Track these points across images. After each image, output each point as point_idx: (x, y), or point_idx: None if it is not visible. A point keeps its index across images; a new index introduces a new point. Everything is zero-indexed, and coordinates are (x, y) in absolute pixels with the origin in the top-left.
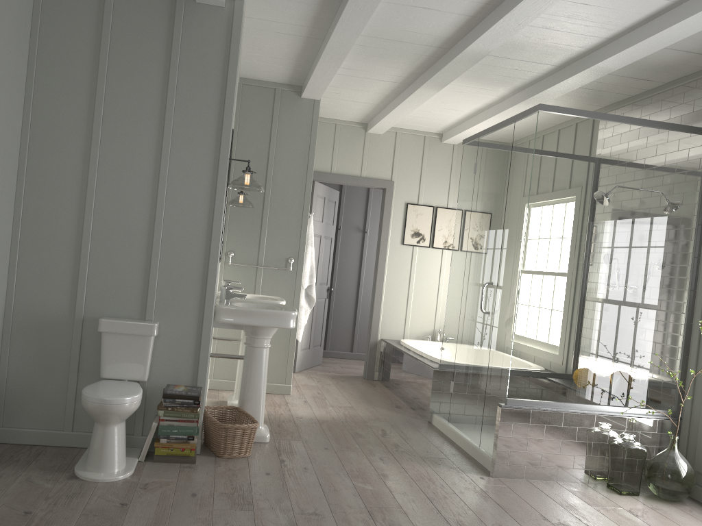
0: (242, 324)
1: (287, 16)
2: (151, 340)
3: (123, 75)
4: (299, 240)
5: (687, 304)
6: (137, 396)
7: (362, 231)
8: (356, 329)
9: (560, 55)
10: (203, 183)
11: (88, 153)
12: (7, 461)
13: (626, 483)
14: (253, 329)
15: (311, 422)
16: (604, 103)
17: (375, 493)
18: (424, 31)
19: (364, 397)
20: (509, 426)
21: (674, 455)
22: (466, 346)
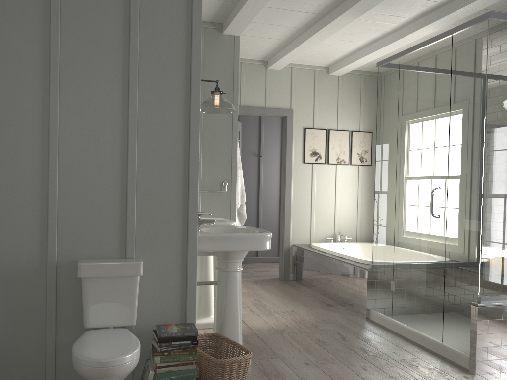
0: (221, 251)
1: None
2: (137, 280)
3: None
4: (230, 164)
5: None
6: (138, 349)
7: (258, 156)
8: None
9: None
10: (176, 106)
11: (47, 77)
12: None
13: None
14: (227, 254)
15: (272, 334)
16: None
17: None
18: None
19: (295, 299)
20: (485, 323)
21: None
22: (408, 248)
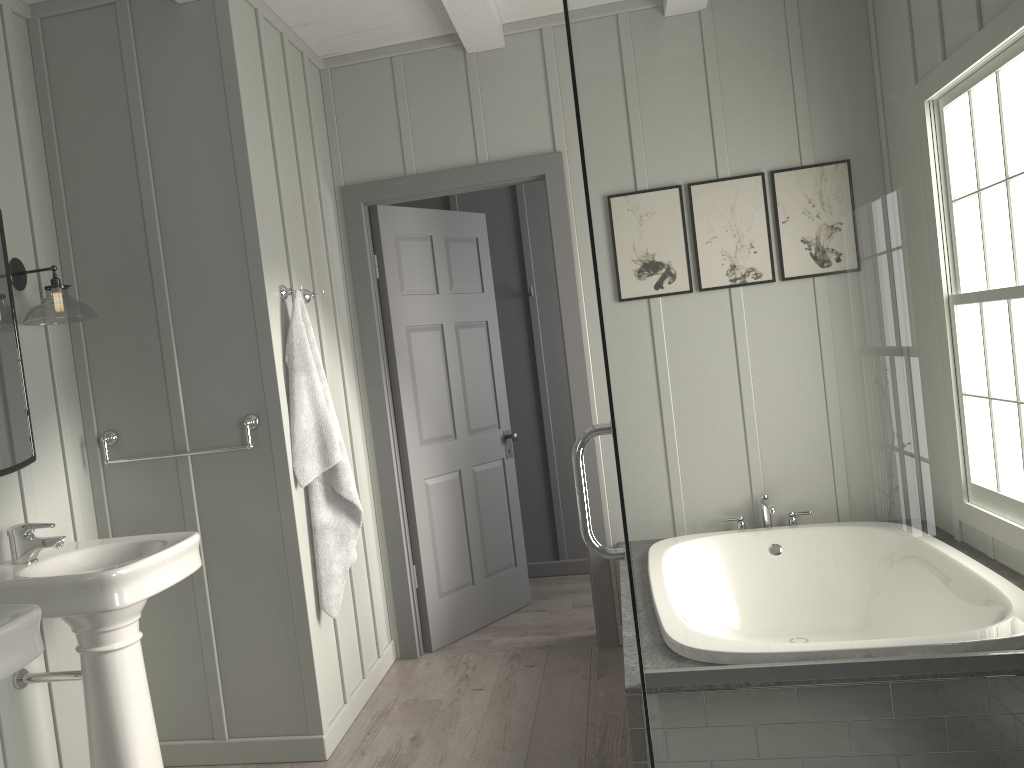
0: None
1: None
2: None
3: None
4: (259, 365)
5: None
6: None
7: None
8: None
9: None
10: None
11: None
12: None
13: None
14: None
15: None
16: None
17: None
18: None
19: (532, 737)
20: None
21: None
22: None
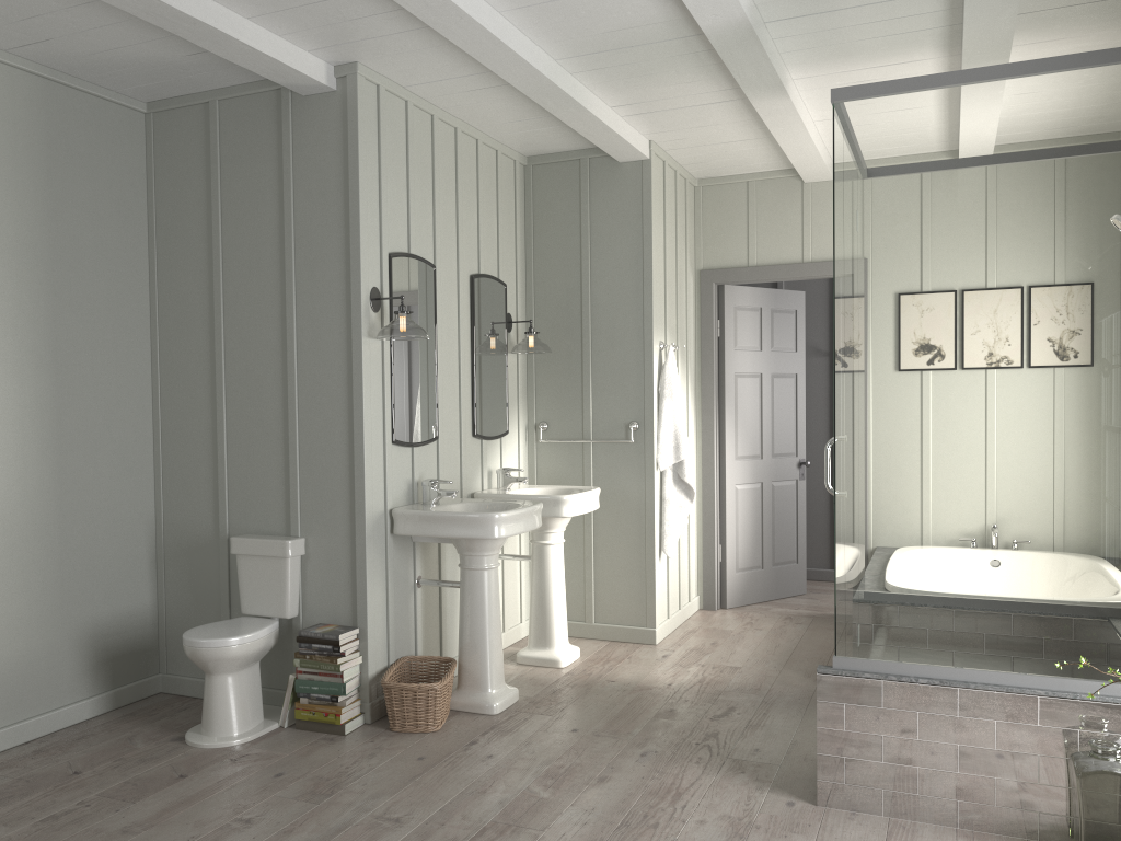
0: (424, 535)
1: (444, 68)
2: (286, 562)
3: (237, 218)
4: (642, 391)
5: None
6: (239, 638)
7: None
8: None
9: None
10: (338, 341)
11: (213, 325)
12: (143, 714)
13: None
14: (458, 542)
15: (618, 690)
16: None
17: (539, 804)
18: (635, 22)
19: (793, 652)
20: (838, 710)
21: None
22: None
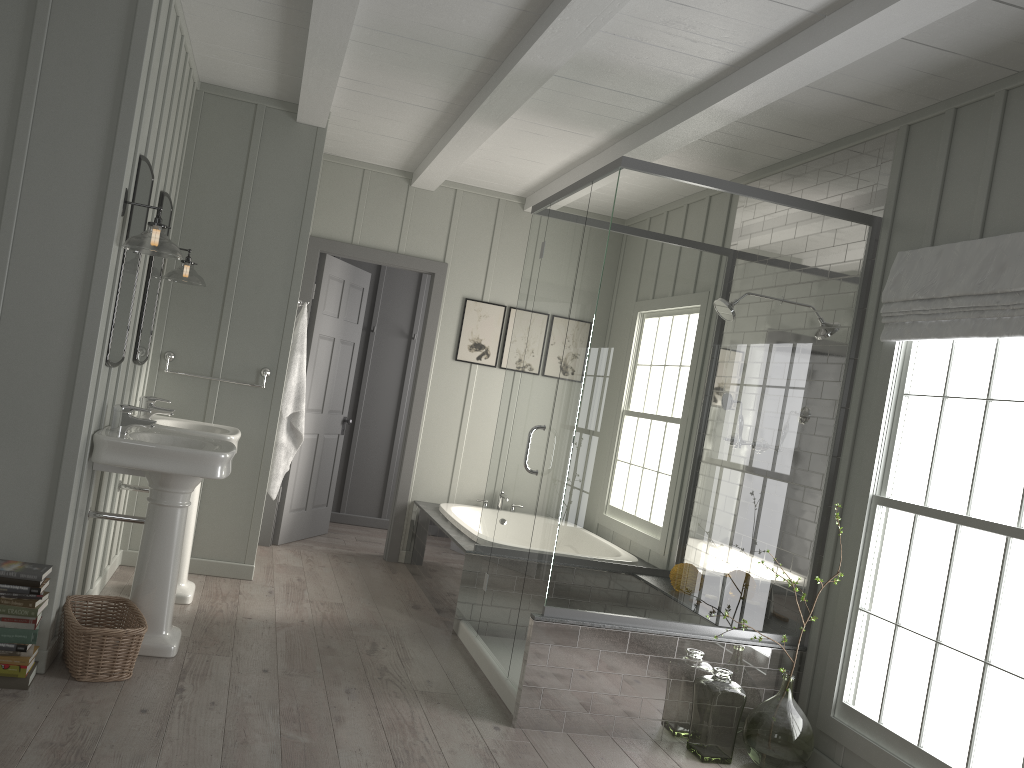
0: (135, 468)
1: None
2: None
3: None
4: (280, 341)
5: (826, 477)
6: None
7: (408, 337)
8: (389, 484)
9: (666, 86)
10: (77, 238)
11: None
12: None
13: (713, 744)
14: (159, 477)
15: (263, 627)
16: (745, 169)
17: (309, 749)
18: (457, 28)
19: (369, 589)
20: (545, 649)
21: (785, 704)
22: (507, 522)
